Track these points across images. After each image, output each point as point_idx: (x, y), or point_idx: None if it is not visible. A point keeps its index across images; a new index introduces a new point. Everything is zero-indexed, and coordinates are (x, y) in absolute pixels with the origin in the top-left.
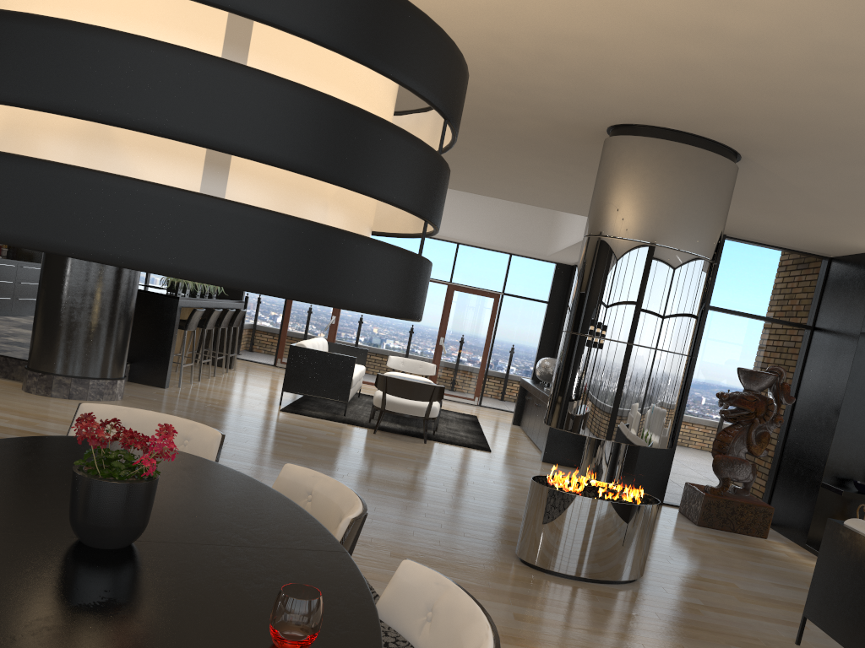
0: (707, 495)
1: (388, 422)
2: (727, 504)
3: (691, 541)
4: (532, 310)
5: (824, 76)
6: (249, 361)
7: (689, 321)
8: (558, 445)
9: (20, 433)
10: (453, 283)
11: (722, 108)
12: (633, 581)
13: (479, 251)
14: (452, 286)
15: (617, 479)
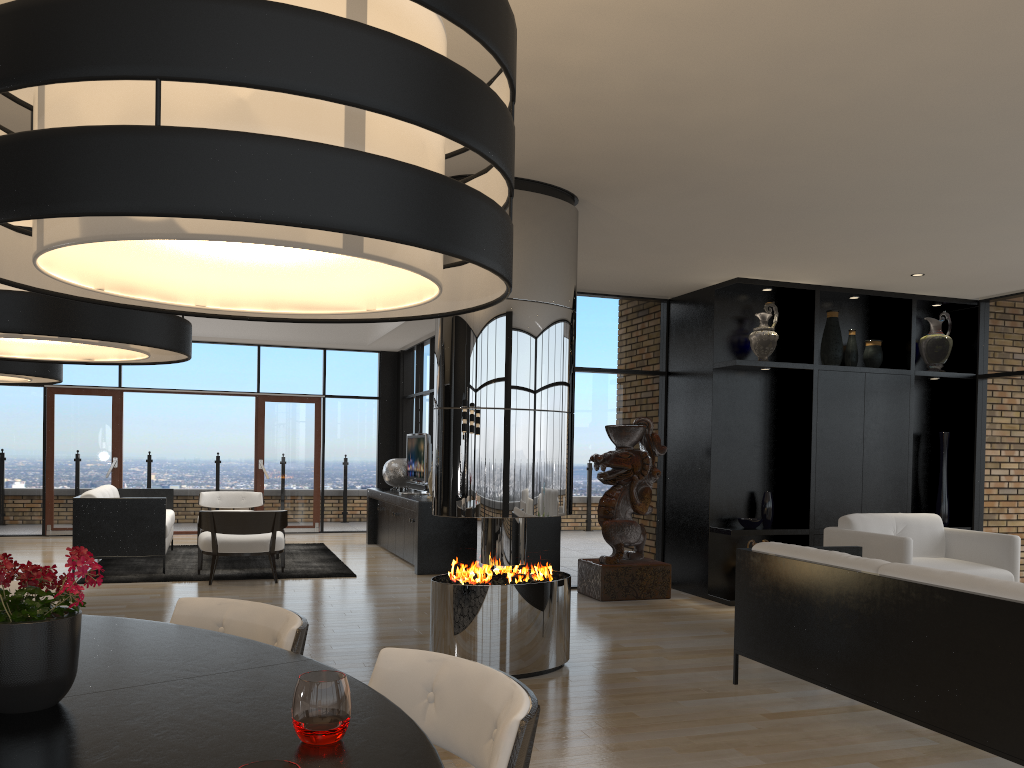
0: (604, 566)
1: (221, 569)
2: (626, 570)
3: (601, 616)
4: (362, 409)
5: (654, 106)
6: (6, 536)
7: (564, 376)
8: (432, 552)
9: None
10: (261, 392)
11: (558, 148)
12: (561, 667)
13: (286, 350)
14: (261, 397)
15: (524, 559)
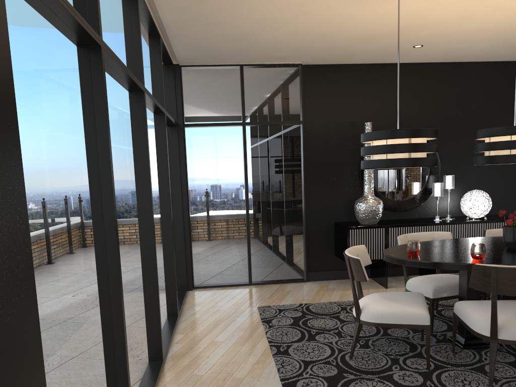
0: None
1: None
2: None
3: None
4: None
5: None
6: None
7: None
8: None
9: None
10: None
11: None
12: None
13: None
14: None
15: None
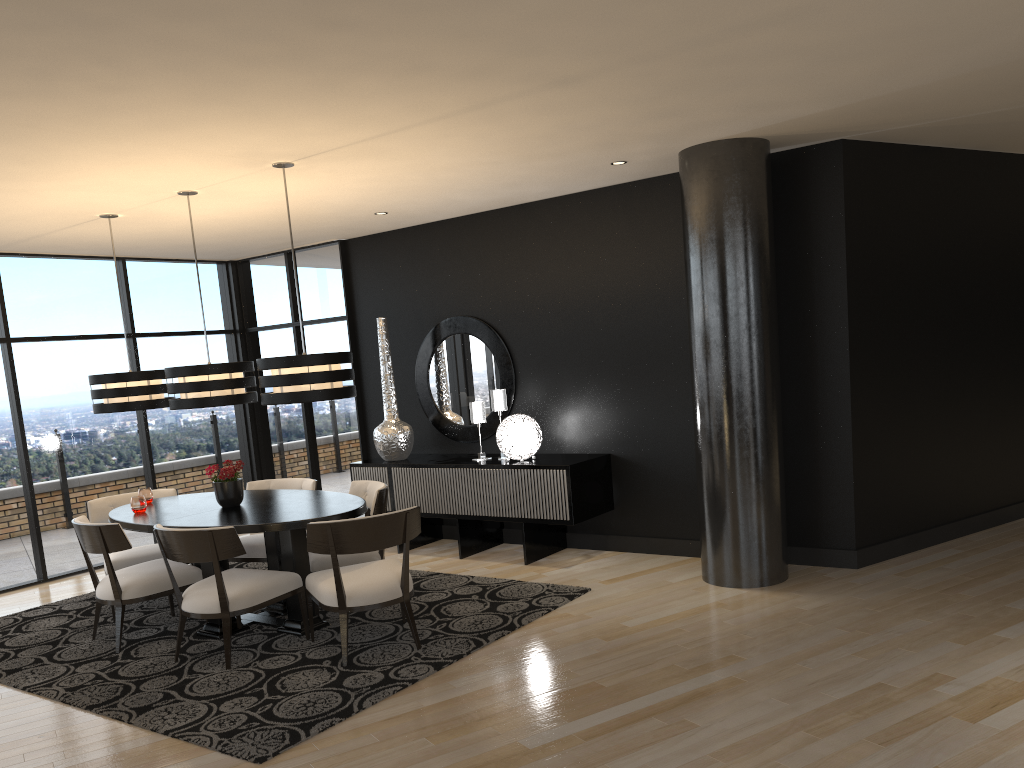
0: None
1: None
2: None
3: None
4: None
5: None
6: None
7: None
8: None
9: (988, 696)
10: None
11: None
12: None
13: None
14: None
15: None
